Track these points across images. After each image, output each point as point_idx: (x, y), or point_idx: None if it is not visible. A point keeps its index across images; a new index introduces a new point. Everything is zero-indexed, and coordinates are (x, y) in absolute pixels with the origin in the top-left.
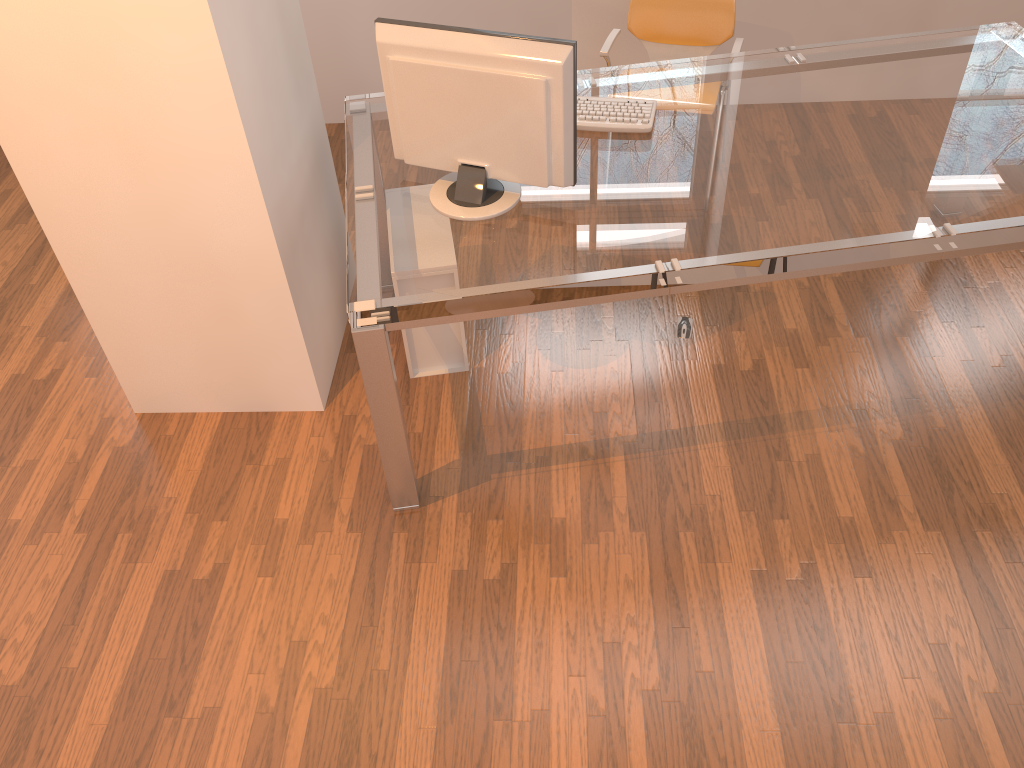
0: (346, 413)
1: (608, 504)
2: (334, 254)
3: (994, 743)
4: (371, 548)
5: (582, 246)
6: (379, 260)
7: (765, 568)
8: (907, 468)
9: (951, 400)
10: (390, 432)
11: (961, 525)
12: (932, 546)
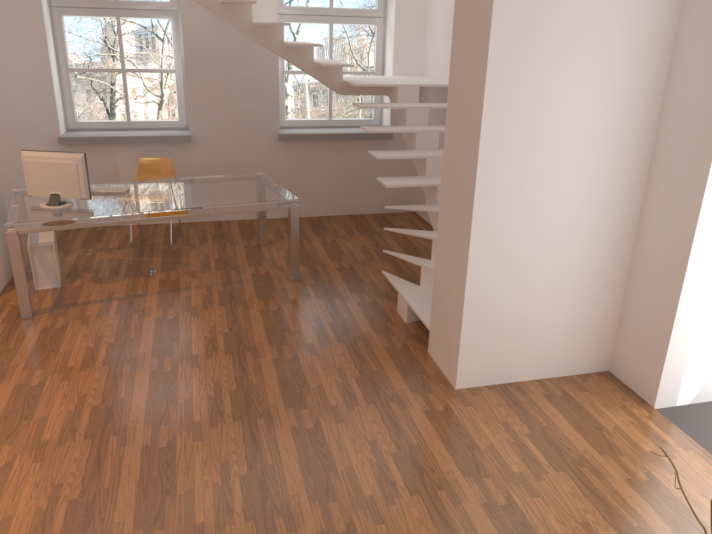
0: (5, 299)
1: (108, 310)
2: (5, 248)
3: (221, 340)
4: (10, 326)
5: (90, 211)
6: (18, 216)
7: (161, 317)
8: (220, 295)
9: (243, 281)
10: (20, 277)
11: (232, 304)
12: (221, 309)
